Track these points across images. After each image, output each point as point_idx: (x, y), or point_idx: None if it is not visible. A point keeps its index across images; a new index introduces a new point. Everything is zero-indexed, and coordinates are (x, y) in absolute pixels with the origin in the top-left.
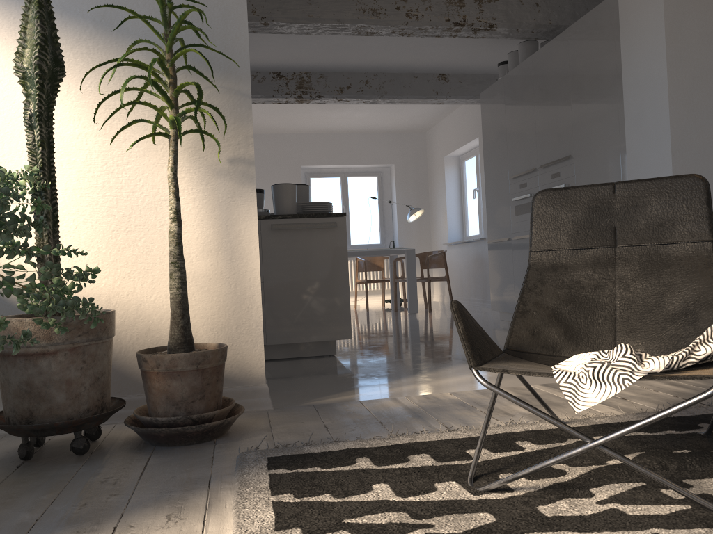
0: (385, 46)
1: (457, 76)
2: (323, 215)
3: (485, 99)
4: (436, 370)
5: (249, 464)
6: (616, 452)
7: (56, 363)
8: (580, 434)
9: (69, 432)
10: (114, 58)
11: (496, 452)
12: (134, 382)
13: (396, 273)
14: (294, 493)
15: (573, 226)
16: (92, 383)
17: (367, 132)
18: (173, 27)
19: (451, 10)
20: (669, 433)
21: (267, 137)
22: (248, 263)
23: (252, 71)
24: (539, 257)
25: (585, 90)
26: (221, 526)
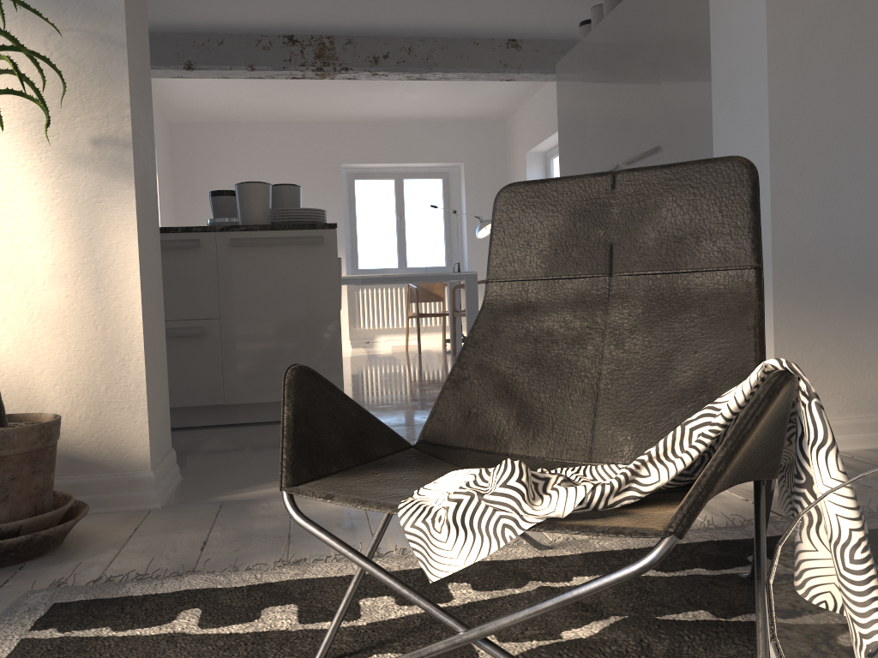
0: None
1: (532, 43)
2: (304, 227)
3: (561, 71)
4: None
5: (13, 618)
6: (505, 654)
7: None
8: (446, 618)
9: None
10: None
11: (403, 606)
12: None
13: (457, 305)
14: None
15: (550, 242)
16: None
17: (429, 120)
18: None
19: None
20: (694, 574)
21: (297, 126)
22: (123, 294)
23: (255, 34)
24: (498, 291)
25: (678, 53)
26: None
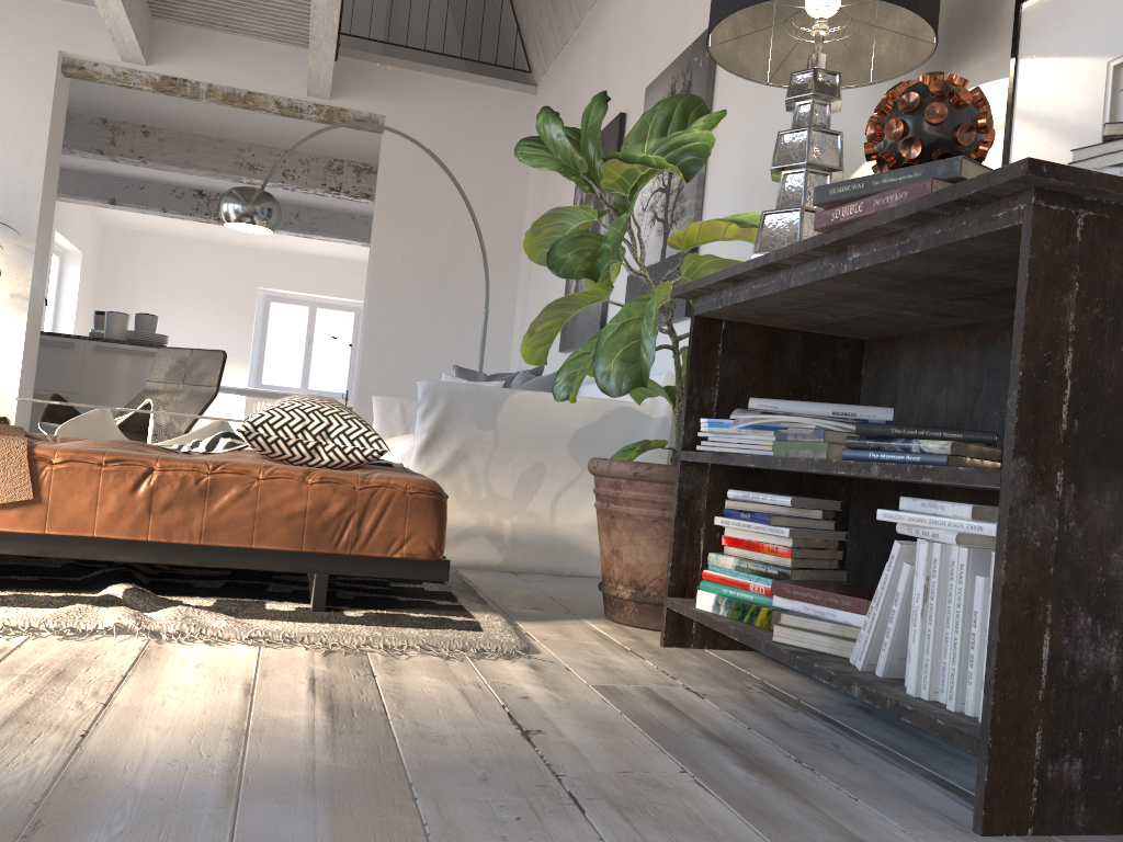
0: None
1: None
2: (145, 345)
3: None
4: None
5: None
6: None
7: None
8: None
9: None
10: None
11: None
12: None
13: None
14: None
15: (169, 369)
16: None
17: (346, 260)
18: None
19: (329, 176)
20: None
21: (222, 247)
22: (12, 367)
23: (172, 185)
24: (150, 385)
25: None
26: None
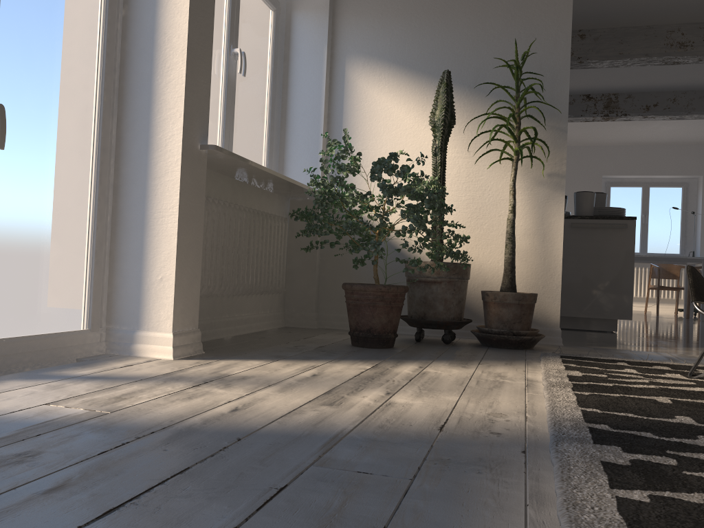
0: (694, 68)
1: None
2: (615, 218)
3: None
4: (702, 347)
5: (549, 355)
6: None
7: (440, 288)
8: None
9: (443, 328)
10: (479, 109)
11: None
12: (472, 314)
13: None
14: (576, 364)
15: None
16: (456, 303)
17: (675, 144)
18: (522, 93)
19: None
20: None
21: (572, 149)
22: (554, 244)
23: None
24: None
25: None
26: (535, 369)
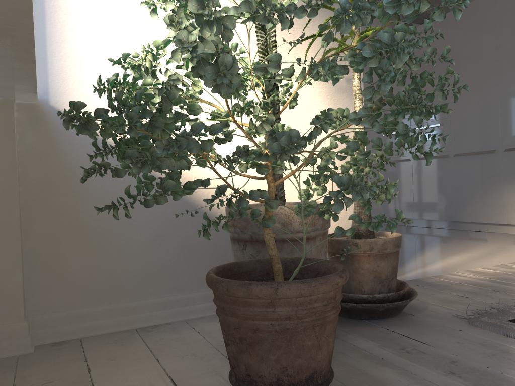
0: None
1: None
2: None
3: None
4: (418, 254)
5: (511, 327)
6: None
7: (315, 248)
8: None
9: None
10: None
11: None
12: None
13: None
14: None
15: None
16: None
17: None
18: None
19: None
20: None
21: None
22: None
23: None
24: None
25: (463, 57)
26: None
